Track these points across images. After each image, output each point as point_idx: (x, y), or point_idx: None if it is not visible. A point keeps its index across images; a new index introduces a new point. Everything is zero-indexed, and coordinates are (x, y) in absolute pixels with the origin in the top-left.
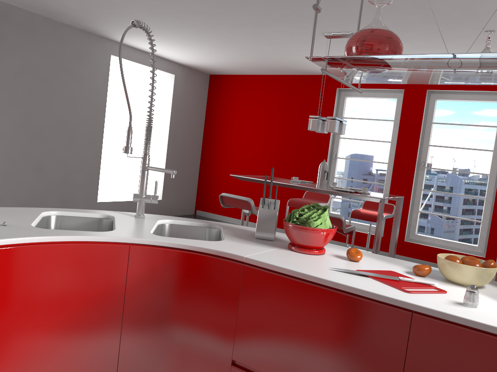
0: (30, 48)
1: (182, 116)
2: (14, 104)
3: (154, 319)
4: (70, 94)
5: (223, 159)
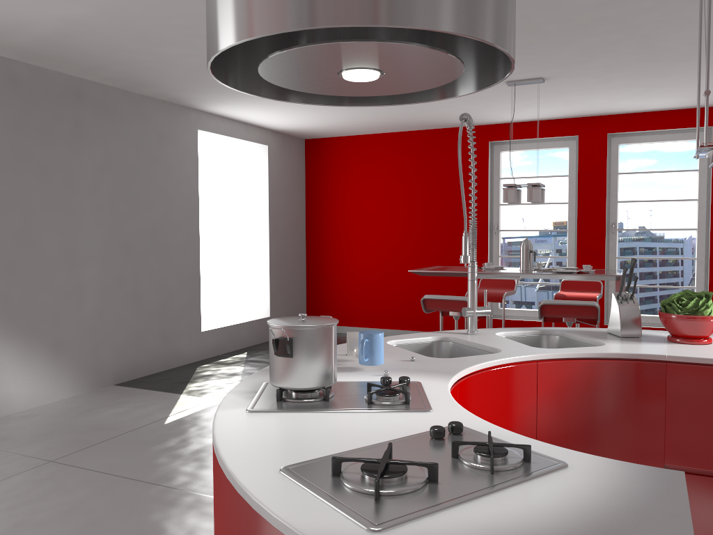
0: (111, 134)
1: (281, 200)
2: (99, 213)
3: (566, 439)
4: (159, 190)
5: (341, 250)
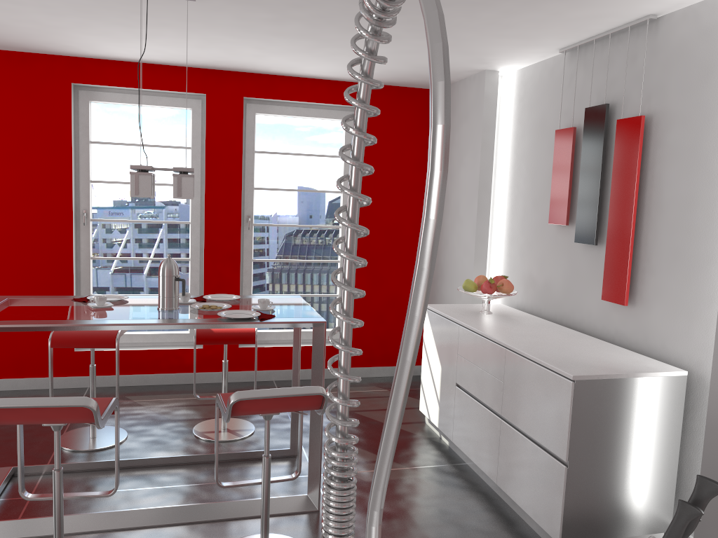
0: None
1: None
2: None
3: None
4: None
5: None
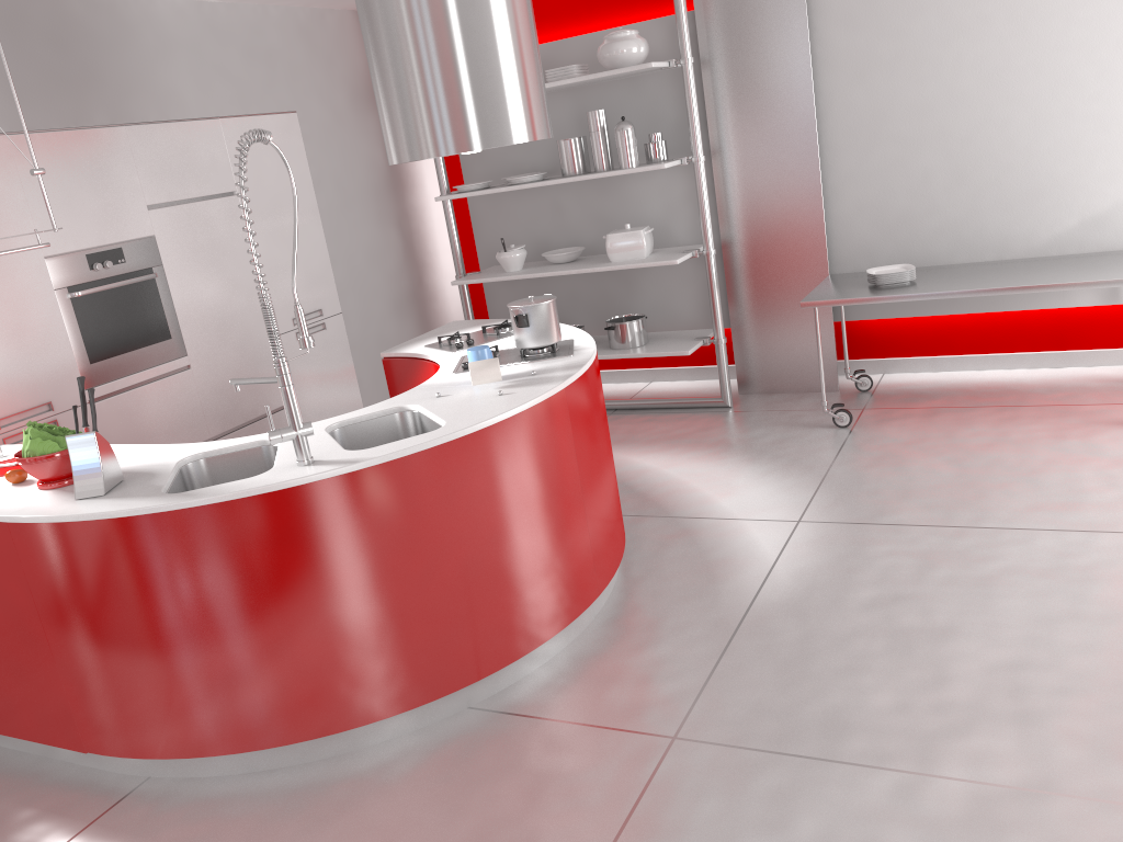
0: None
1: None
2: None
3: None
4: None
5: None
